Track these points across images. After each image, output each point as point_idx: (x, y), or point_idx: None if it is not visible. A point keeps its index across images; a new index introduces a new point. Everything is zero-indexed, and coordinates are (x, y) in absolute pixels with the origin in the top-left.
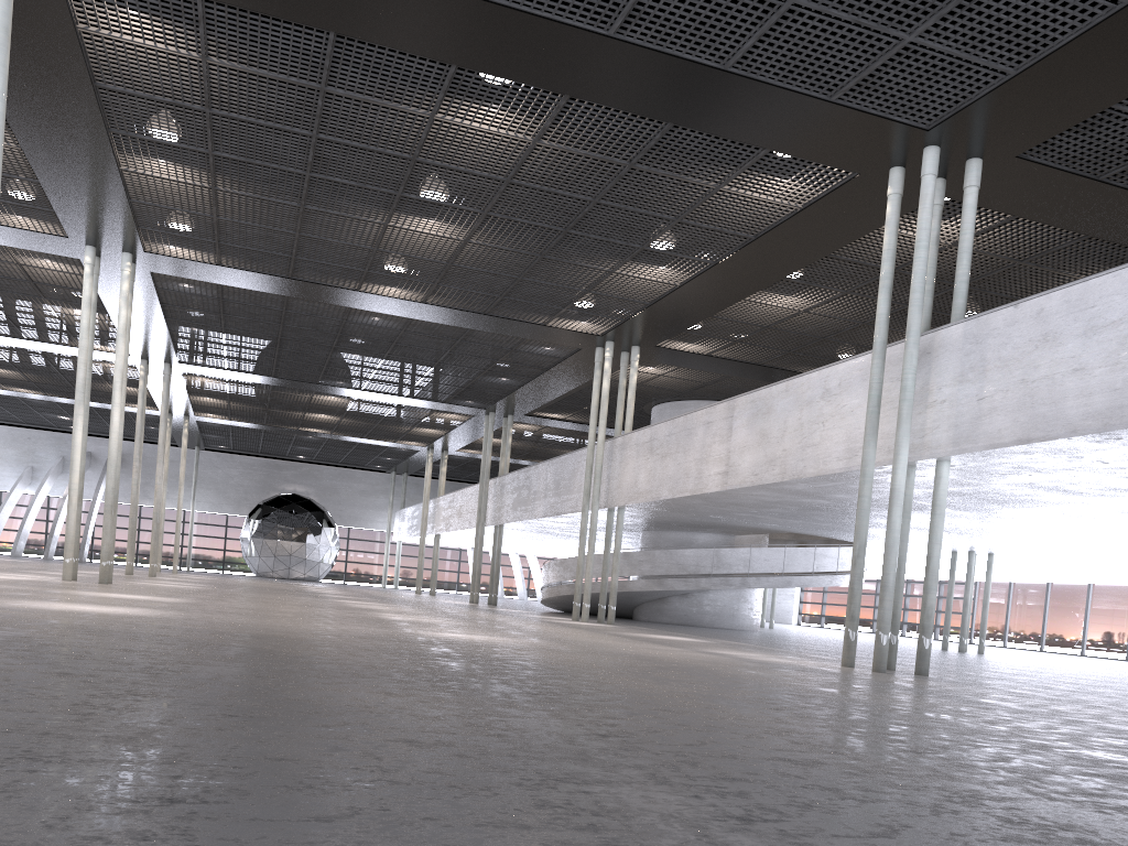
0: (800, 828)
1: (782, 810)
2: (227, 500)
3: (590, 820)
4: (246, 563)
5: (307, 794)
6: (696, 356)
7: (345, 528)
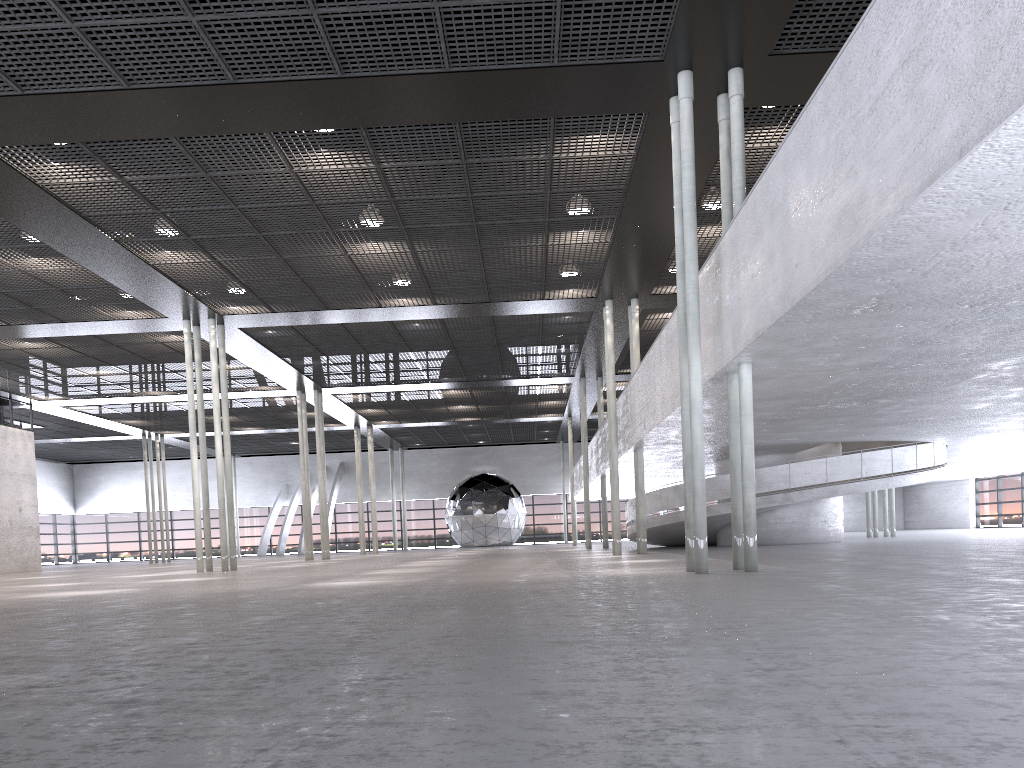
0: None
1: None
2: (431, 487)
3: None
4: (452, 537)
5: None
6: None
7: (529, 496)
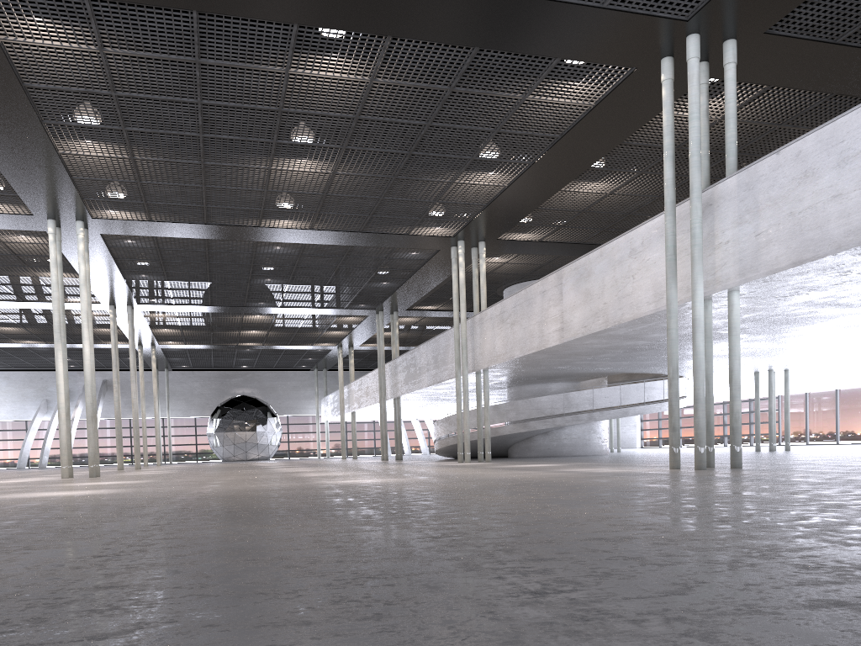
0: (592, 595)
1: (580, 581)
2: (193, 406)
3: (380, 609)
4: (213, 452)
5: (105, 615)
6: (530, 243)
7: (284, 416)
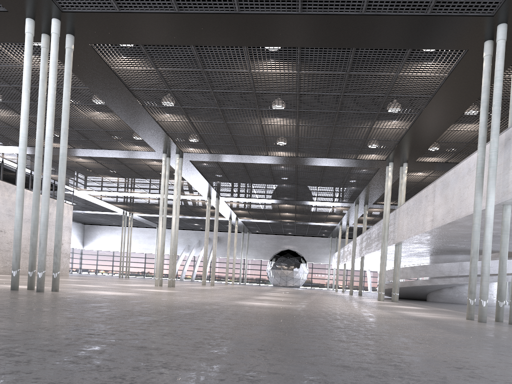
0: None
1: None
2: (261, 254)
3: None
4: (269, 280)
5: None
6: (439, 163)
7: (311, 263)
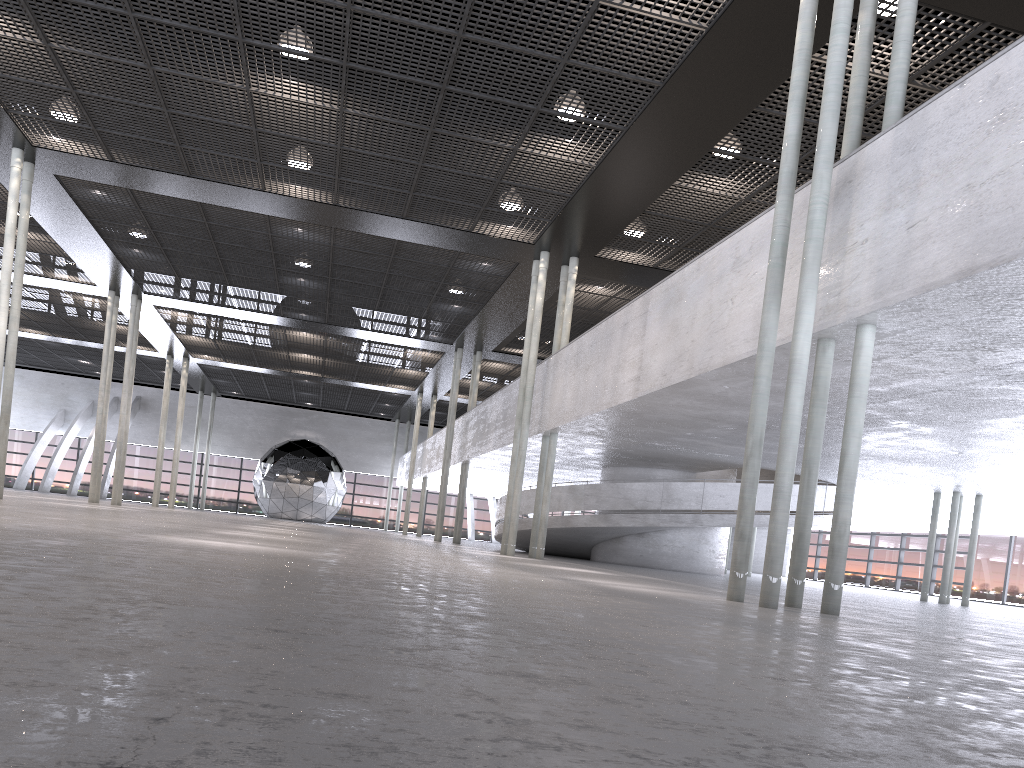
0: None
1: None
2: (242, 444)
3: None
4: (258, 504)
5: None
6: (642, 269)
7: (352, 473)
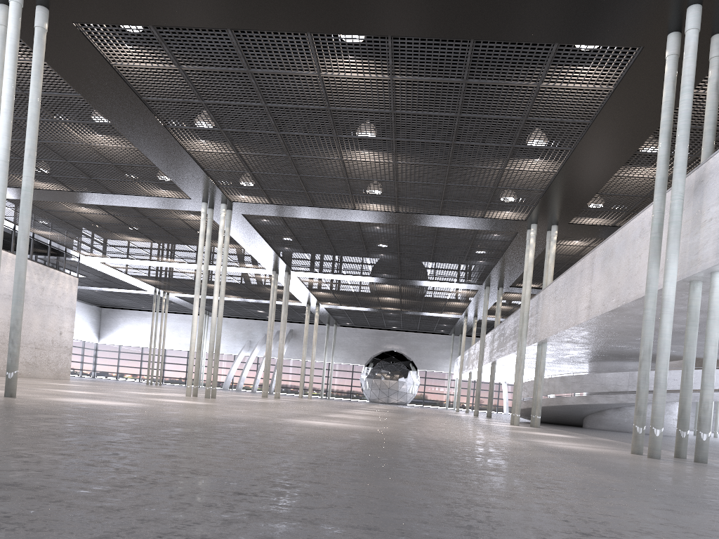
0: None
1: None
2: (353, 356)
3: None
4: (363, 394)
5: None
6: (604, 227)
7: (423, 371)
